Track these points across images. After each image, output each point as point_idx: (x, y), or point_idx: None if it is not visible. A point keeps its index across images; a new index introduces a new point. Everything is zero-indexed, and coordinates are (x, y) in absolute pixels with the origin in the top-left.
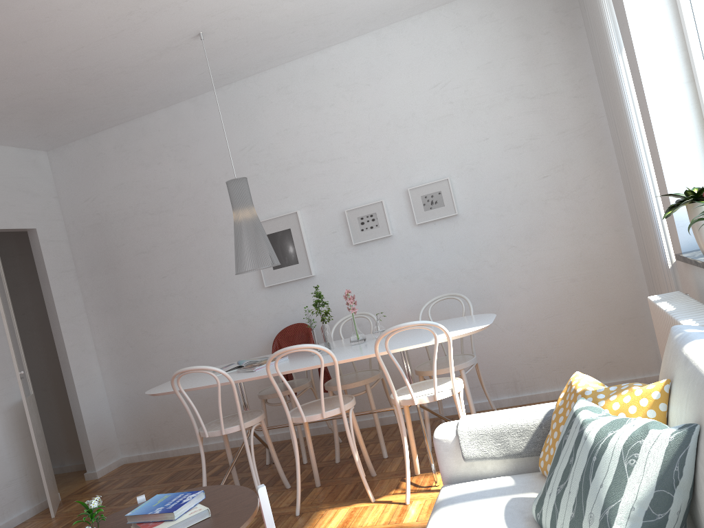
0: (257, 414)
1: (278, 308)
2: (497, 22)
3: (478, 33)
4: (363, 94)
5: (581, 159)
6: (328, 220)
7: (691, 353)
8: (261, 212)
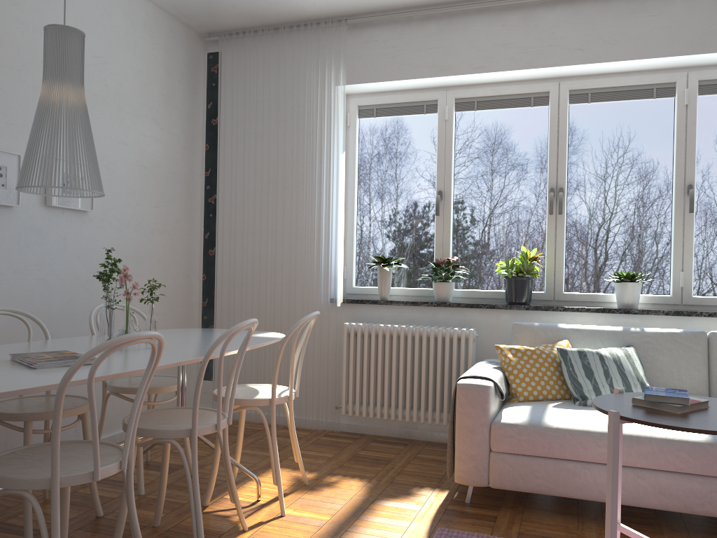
0: (75, 444)
1: None
2: (153, 40)
3: (140, 37)
4: (23, 1)
5: (179, 204)
6: None
7: (574, 327)
8: None
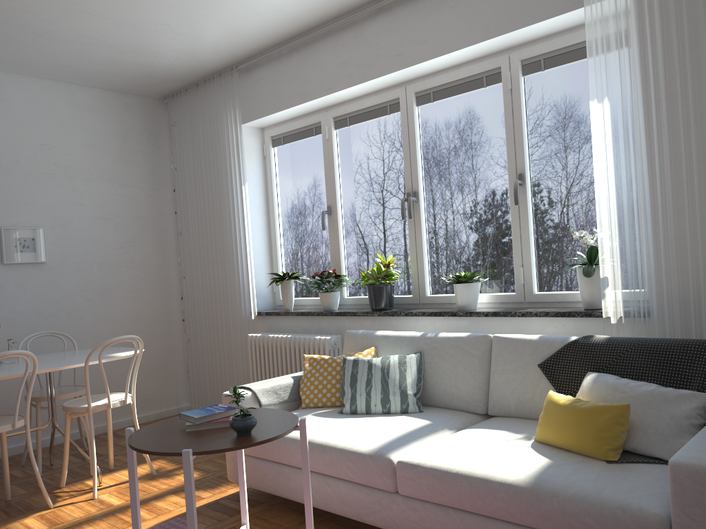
0: None
1: None
2: (104, 117)
3: (88, 118)
4: None
5: (148, 241)
6: None
7: (385, 333)
8: None
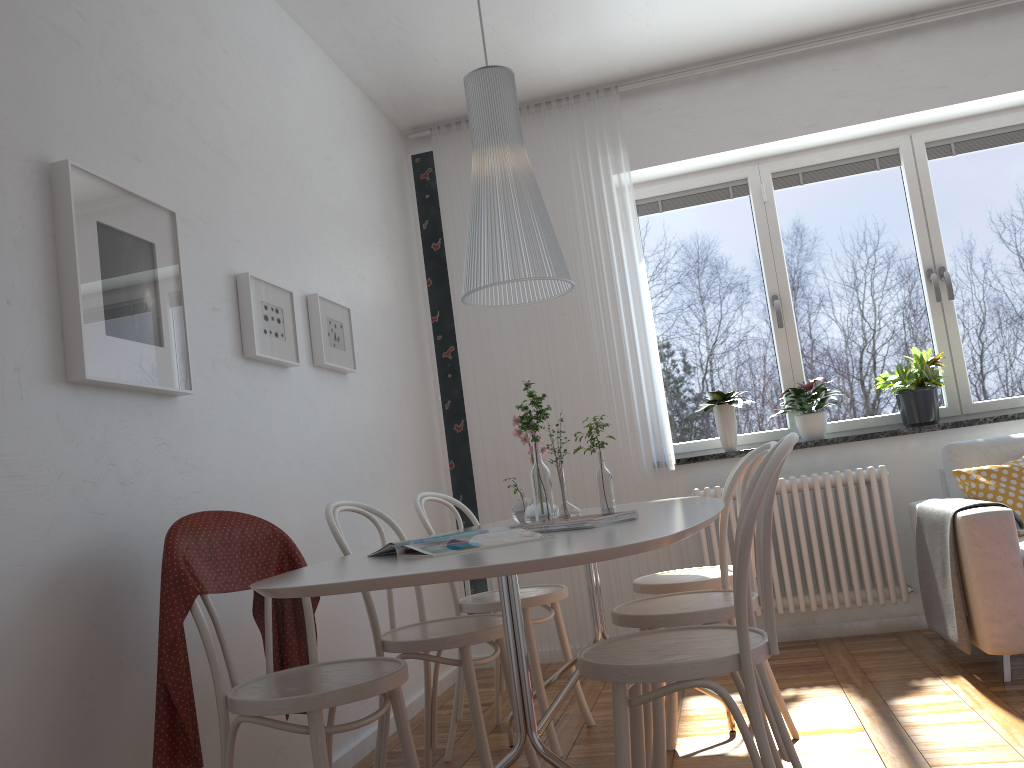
0: (645, 636)
1: (88, 464)
2: (366, 138)
3: (356, 133)
4: (263, 82)
5: (415, 362)
6: (207, 275)
7: None
8: (79, 149)
